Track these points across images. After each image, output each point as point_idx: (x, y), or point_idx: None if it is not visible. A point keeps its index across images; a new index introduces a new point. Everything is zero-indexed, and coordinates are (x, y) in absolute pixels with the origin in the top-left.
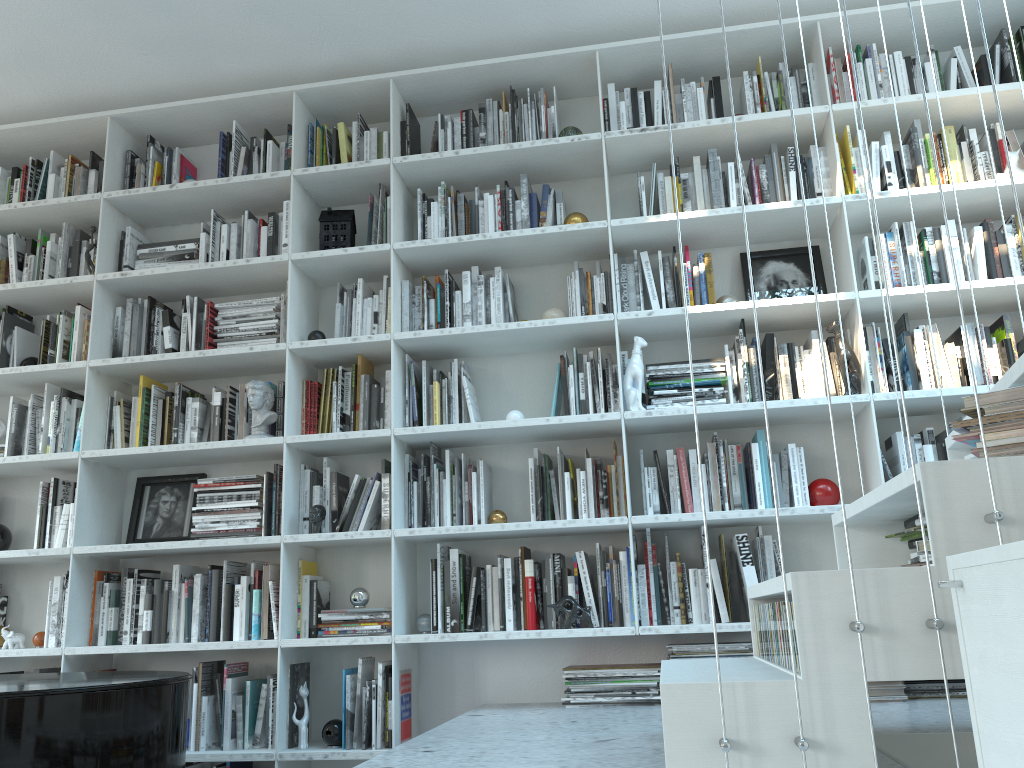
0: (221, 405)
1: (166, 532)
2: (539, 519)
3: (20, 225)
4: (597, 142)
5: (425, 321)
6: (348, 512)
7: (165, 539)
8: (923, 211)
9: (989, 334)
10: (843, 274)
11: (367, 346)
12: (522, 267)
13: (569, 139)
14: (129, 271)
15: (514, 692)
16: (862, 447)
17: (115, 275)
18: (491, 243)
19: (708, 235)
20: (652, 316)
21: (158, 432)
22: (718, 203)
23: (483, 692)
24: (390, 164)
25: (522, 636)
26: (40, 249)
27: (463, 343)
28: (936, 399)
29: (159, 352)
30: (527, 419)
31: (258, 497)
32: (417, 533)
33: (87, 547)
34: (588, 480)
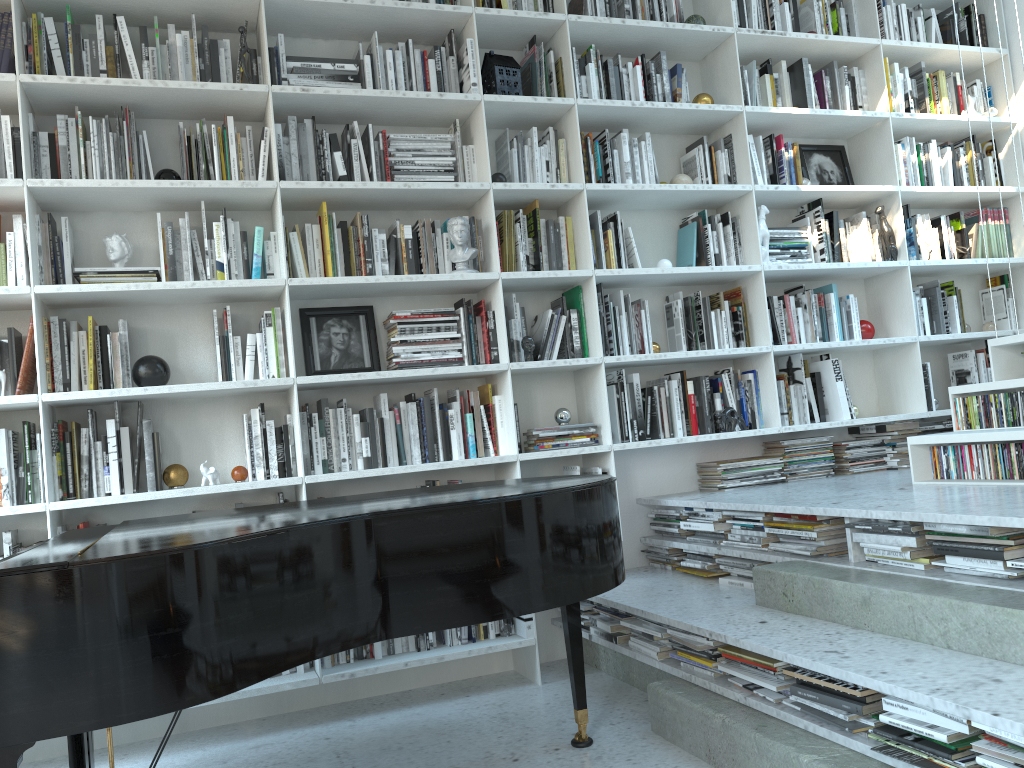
0: (412, 239)
1: (347, 363)
2: (694, 349)
3: (123, 6)
4: (727, 35)
5: (592, 174)
6: (544, 343)
7: (349, 370)
8: (916, 130)
9: (950, 224)
10: (875, 171)
11: (555, 193)
12: (639, 133)
13: (711, 28)
14: (311, 87)
15: (657, 487)
16: (880, 298)
17: (295, 89)
18: (652, 111)
19: (788, 127)
20: (777, 190)
21: (340, 262)
22: (810, 104)
23: (634, 489)
24: (566, 21)
25: (707, 439)
26: (158, 41)
27: (625, 198)
28: (936, 267)
29: (331, 178)
30: (697, 267)
31: (456, 329)
32: (622, 360)
33: (313, 377)
34: (726, 318)
